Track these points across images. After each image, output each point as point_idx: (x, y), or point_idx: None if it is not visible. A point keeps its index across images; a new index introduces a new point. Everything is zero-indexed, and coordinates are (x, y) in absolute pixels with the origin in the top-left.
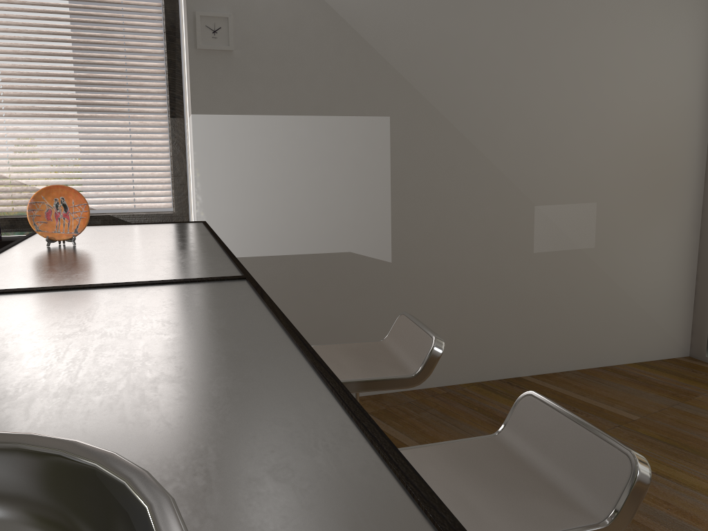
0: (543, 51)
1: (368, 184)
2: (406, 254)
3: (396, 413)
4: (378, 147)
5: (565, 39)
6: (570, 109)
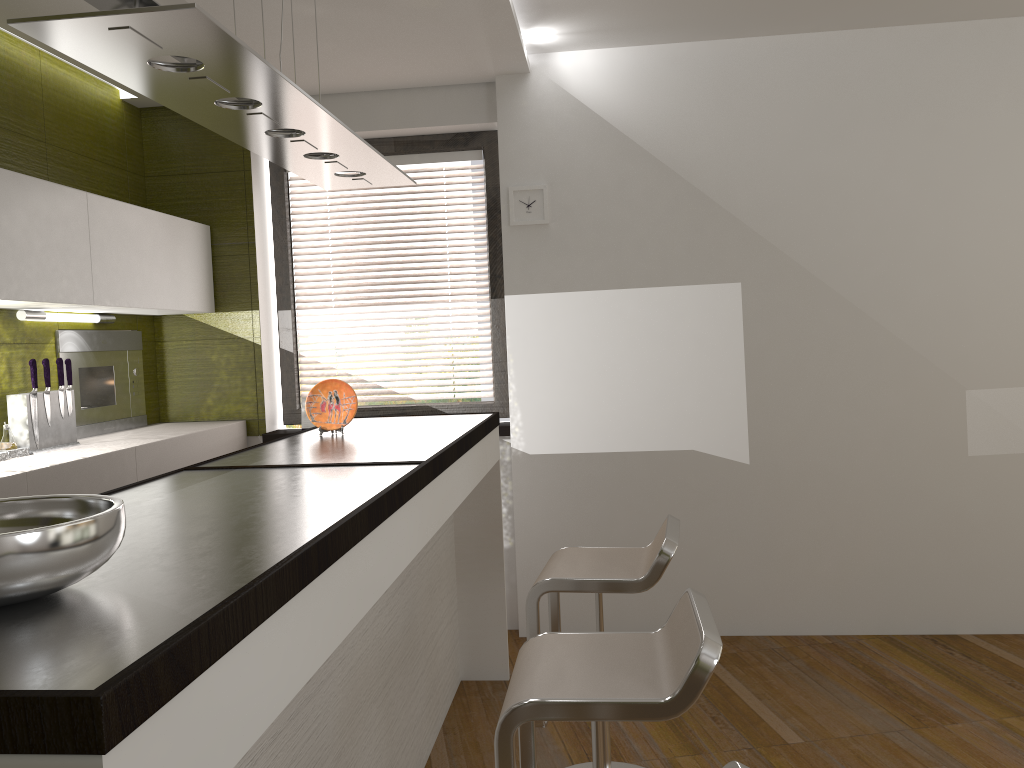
0: (966, 180)
1: (714, 366)
2: (770, 454)
3: (746, 659)
4: (726, 320)
5: (1000, 161)
6: (1017, 254)
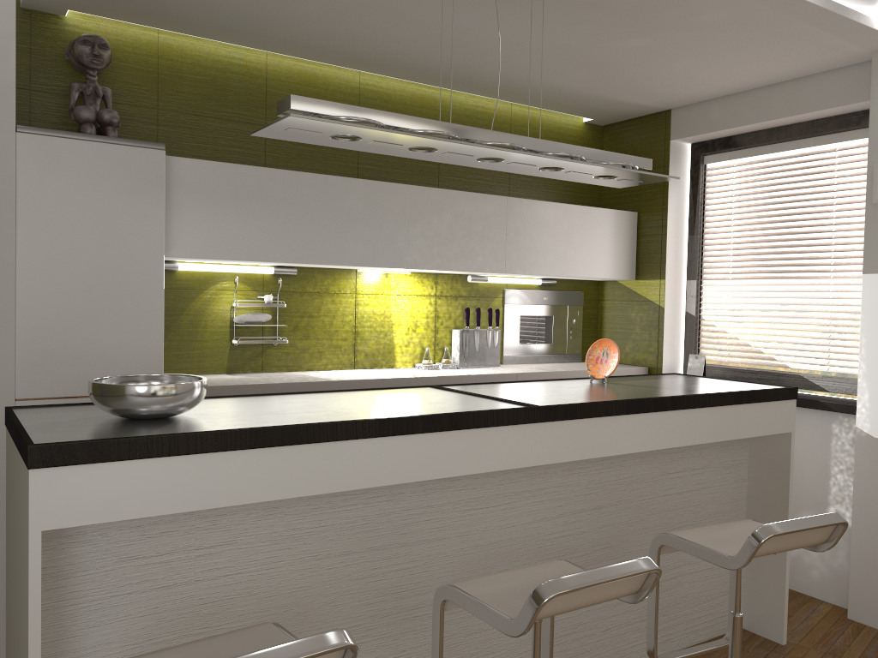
0: None
1: None
2: None
3: None
4: None
5: None
6: None
